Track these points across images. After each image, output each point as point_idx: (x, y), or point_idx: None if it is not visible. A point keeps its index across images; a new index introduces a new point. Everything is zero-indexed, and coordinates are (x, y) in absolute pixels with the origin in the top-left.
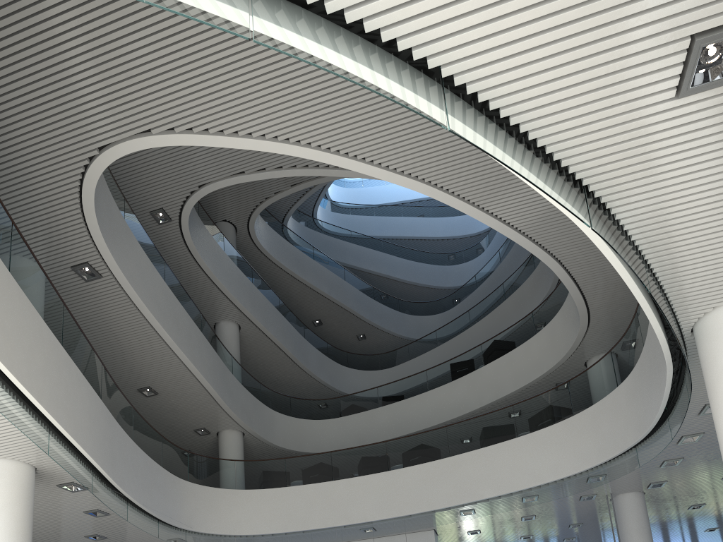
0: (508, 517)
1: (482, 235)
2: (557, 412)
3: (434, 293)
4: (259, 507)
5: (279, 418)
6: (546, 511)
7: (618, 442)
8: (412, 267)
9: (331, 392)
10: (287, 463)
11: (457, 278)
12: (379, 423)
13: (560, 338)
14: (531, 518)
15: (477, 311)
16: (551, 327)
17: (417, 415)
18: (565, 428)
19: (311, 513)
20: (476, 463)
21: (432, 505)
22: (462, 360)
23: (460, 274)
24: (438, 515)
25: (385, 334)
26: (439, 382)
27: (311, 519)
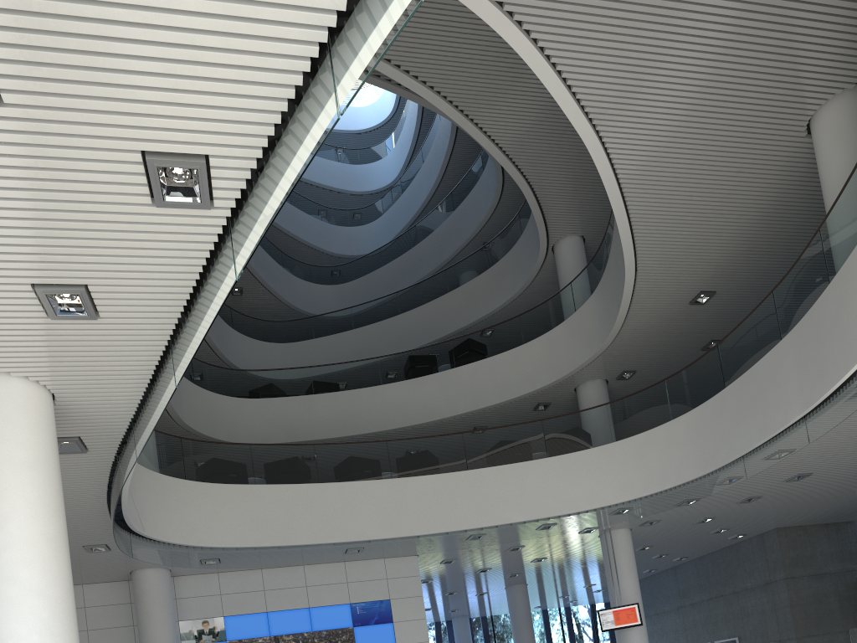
0: (499, 546)
1: (364, 197)
2: (593, 436)
3: (313, 256)
4: (221, 508)
5: (185, 385)
6: (538, 542)
7: (670, 476)
8: (291, 213)
9: (216, 361)
10: (254, 452)
11: (343, 244)
12: (318, 415)
13: (563, 353)
14: (516, 549)
15: (409, 296)
16: (550, 338)
17: (370, 412)
18: (605, 454)
19: (293, 523)
20: (502, 481)
21: (449, 526)
22: (426, 354)
23: (346, 240)
24: (454, 538)
25: (269, 296)
26: (396, 376)
27: (293, 531)
